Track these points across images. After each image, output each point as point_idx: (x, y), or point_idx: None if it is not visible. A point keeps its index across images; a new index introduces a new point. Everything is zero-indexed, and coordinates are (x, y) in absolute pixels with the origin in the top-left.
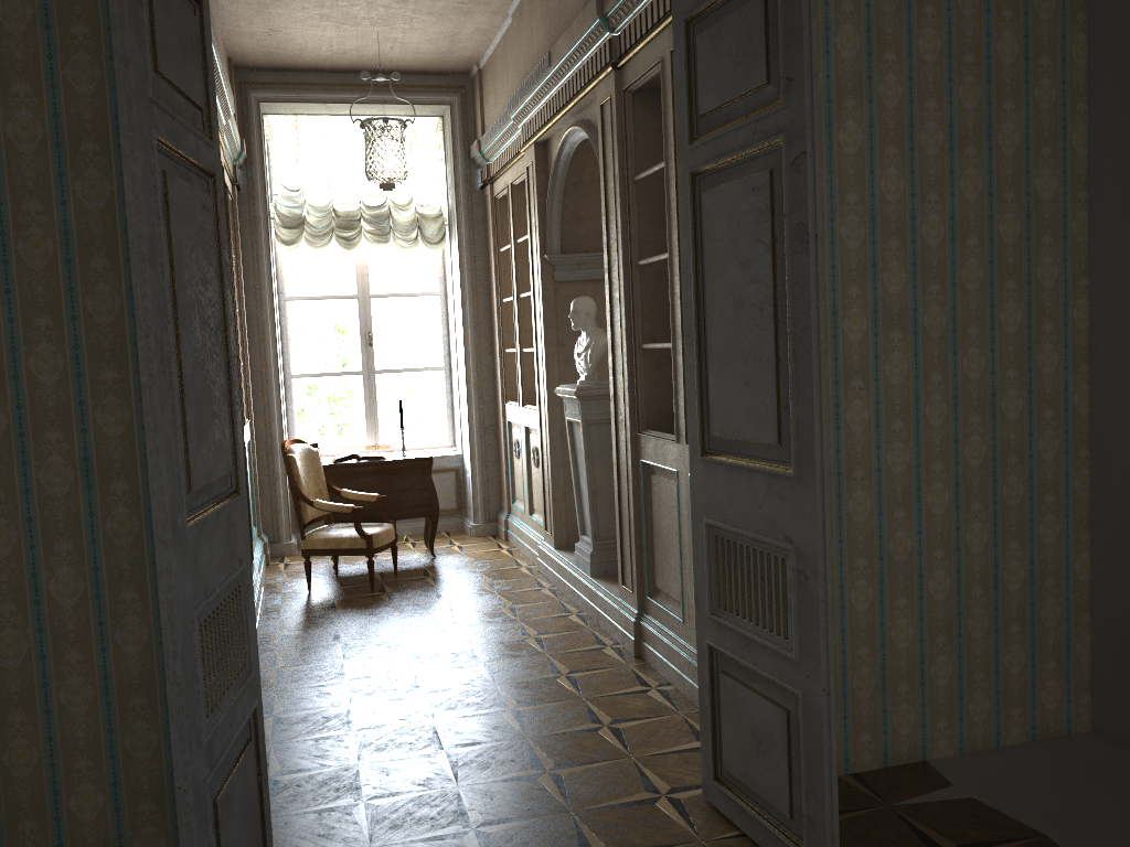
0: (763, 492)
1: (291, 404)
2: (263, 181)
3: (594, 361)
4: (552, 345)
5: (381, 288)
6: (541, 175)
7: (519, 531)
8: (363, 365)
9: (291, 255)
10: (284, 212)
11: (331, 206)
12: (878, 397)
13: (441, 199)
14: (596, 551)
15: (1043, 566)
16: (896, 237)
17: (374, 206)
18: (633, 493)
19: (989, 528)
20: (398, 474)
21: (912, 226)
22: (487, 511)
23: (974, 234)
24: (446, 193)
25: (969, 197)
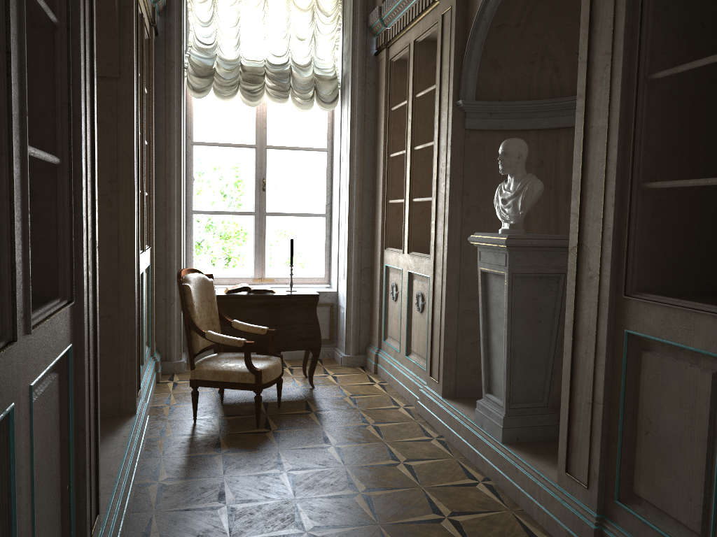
0: None
1: (191, 236)
2: (179, 28)
3: (526, 208)
4: (456, 194)
5: (276, 141)
6: (460, 20)
7: (392, 368)
8: (256, 207)
9: (200, 105)
10: (196, 62)
11: (239, 61)
12: None
13: (336, 65)
14: (509, 416)
15: None
16: None
17: (278, 64)
18: (606, 369)
19: None
20: (286, 308)
21: None
22: (357, 344)
23: None
24: (341, 60)
25: None
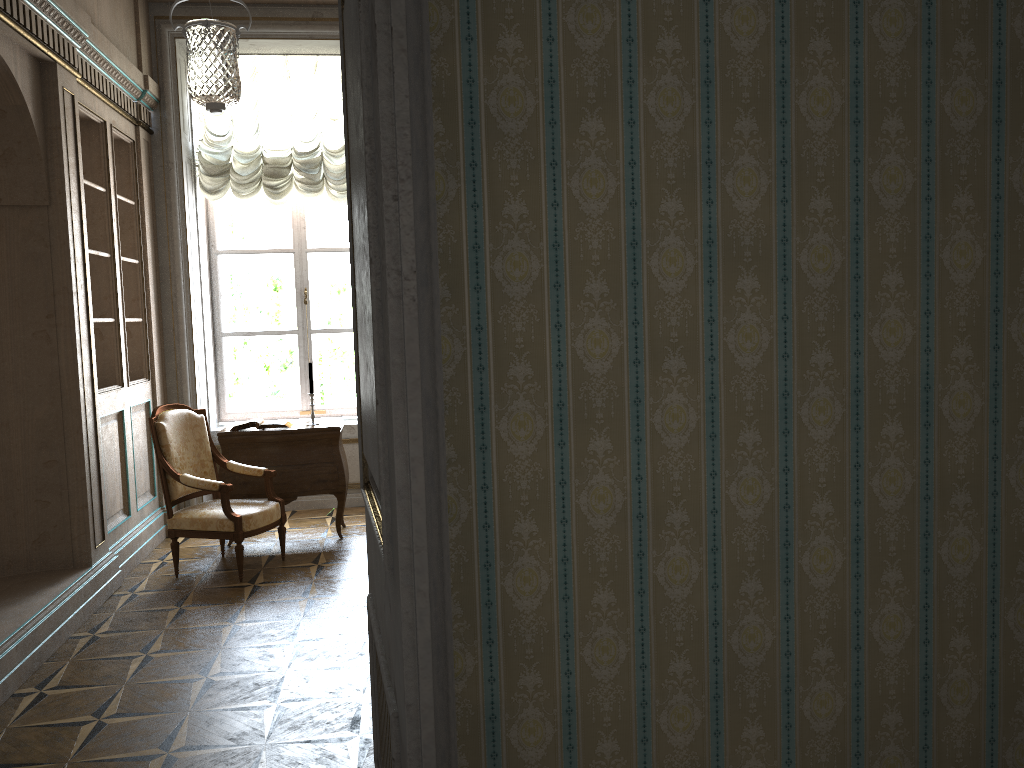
0: (384, 580)
1: (222, 363)
2: (177, 124)
3: None
4: None
5: (319, 242)
6: None
7: None
8: (298, 324)
9: (224, 206)
10: (207, 158)
11: (259, 153)
12: (715, 389)
13: None
14: None
15: (1013, 678)
16: (751, 115)
17: (304, 153)
18: None
19: (915, 614)
20: (301, 445)
21: (780, 96)
22: None
23: (898, 112)
24: None
25: (889, 48)
